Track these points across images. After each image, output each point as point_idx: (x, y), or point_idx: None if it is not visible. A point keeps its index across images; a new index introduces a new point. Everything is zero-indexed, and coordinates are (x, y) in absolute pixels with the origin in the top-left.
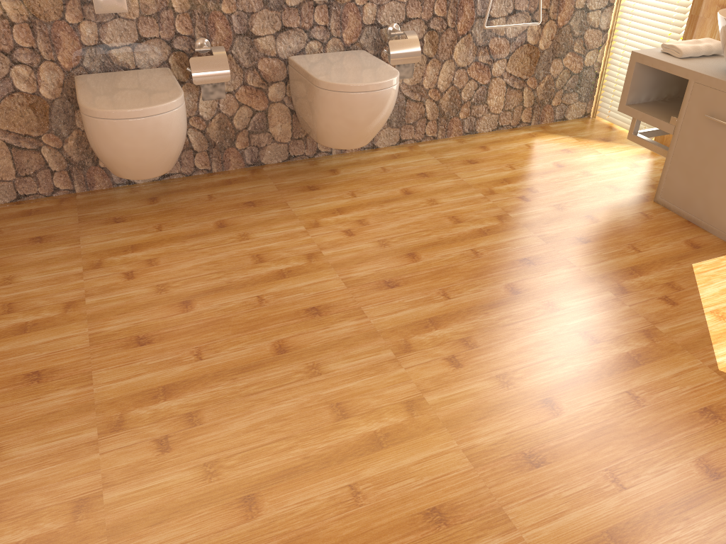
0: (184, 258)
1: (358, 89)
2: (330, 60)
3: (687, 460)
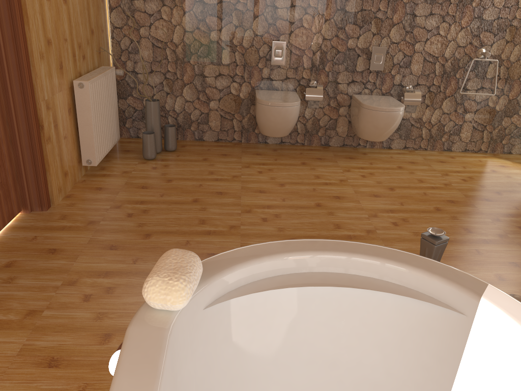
0: (284, 171)
1: (381, 110)
2: (372, 98)
3: (491, 273)
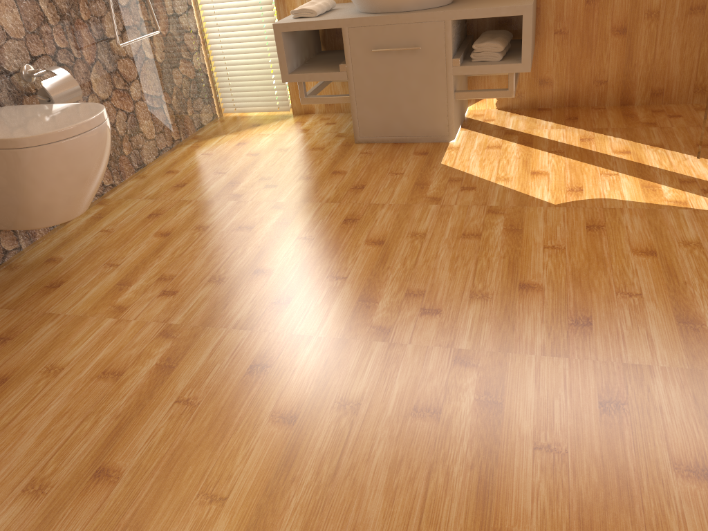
0: (10, 441)
1: (81, 129)
2: None
3: (631, 256)
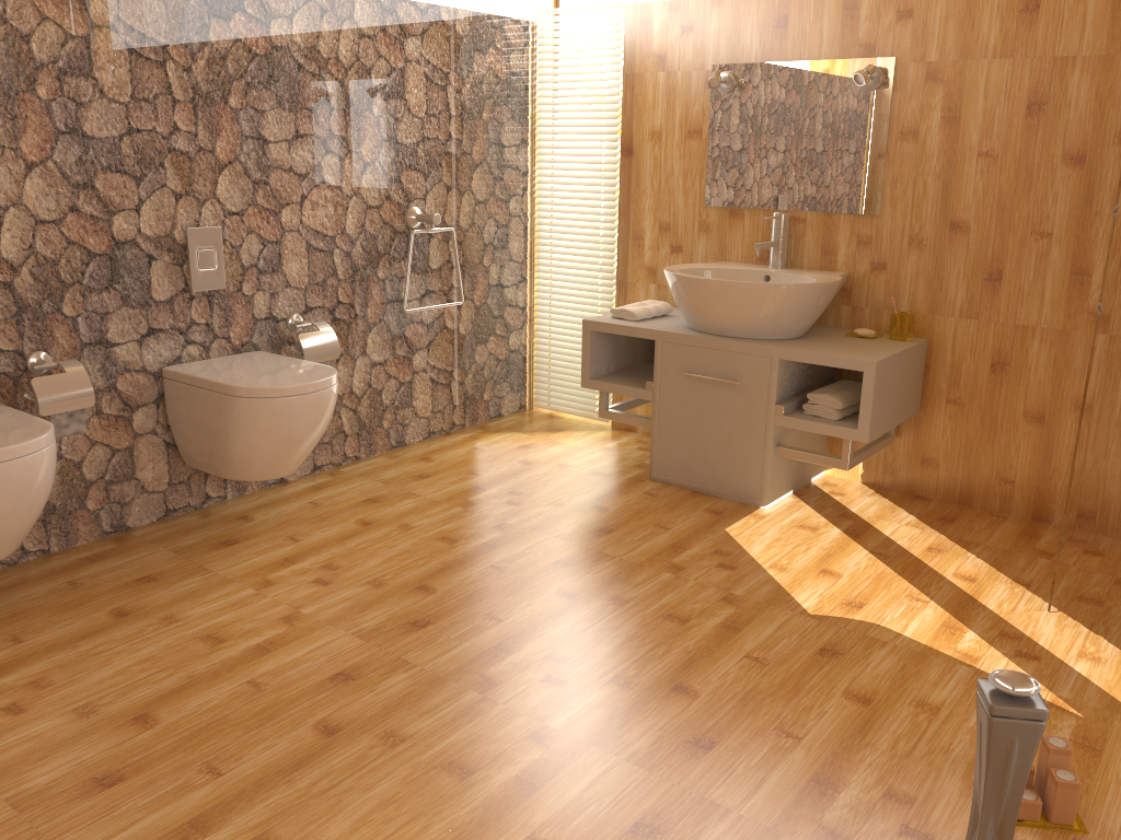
0: (93, 666)
1: (297, 391)
2: (229, 365)
3: (836, 697)
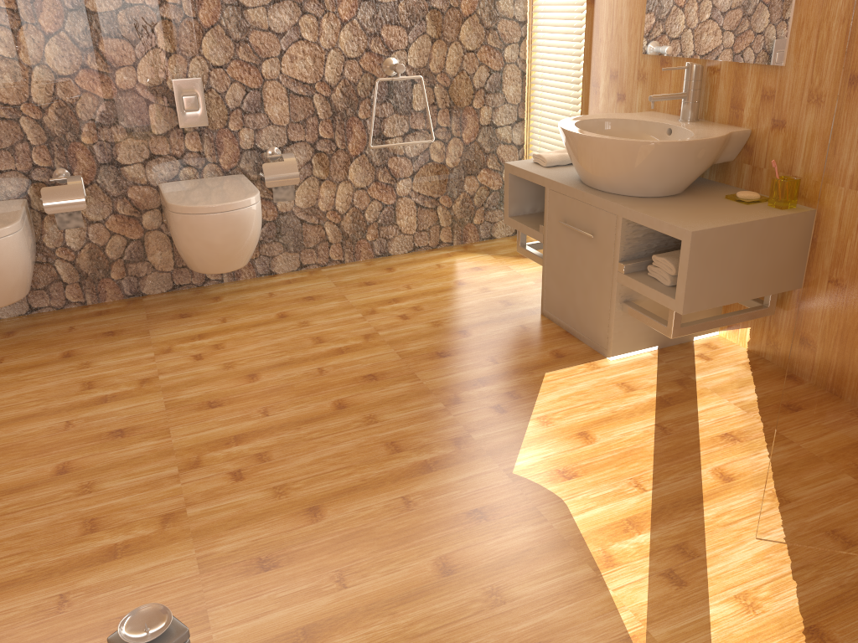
0: (10, 388)
1: (206, 211)
2: (198, 185)
3: (427, 559)
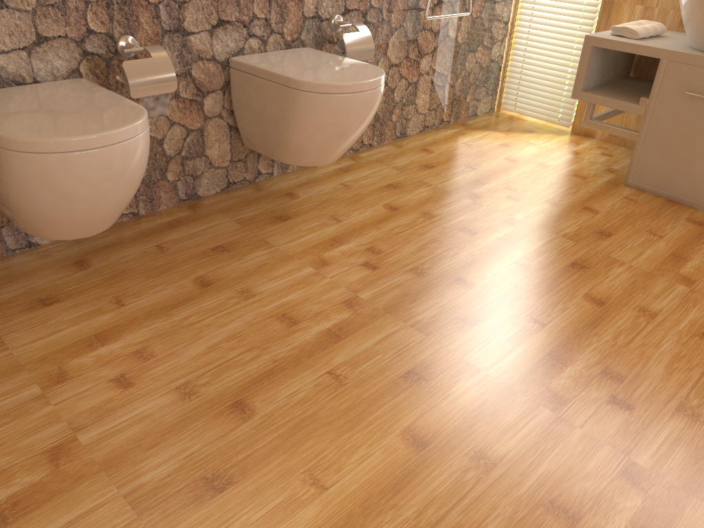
0: (187, 339)
1: (355, 89)
2: (286, 59)
3: None
